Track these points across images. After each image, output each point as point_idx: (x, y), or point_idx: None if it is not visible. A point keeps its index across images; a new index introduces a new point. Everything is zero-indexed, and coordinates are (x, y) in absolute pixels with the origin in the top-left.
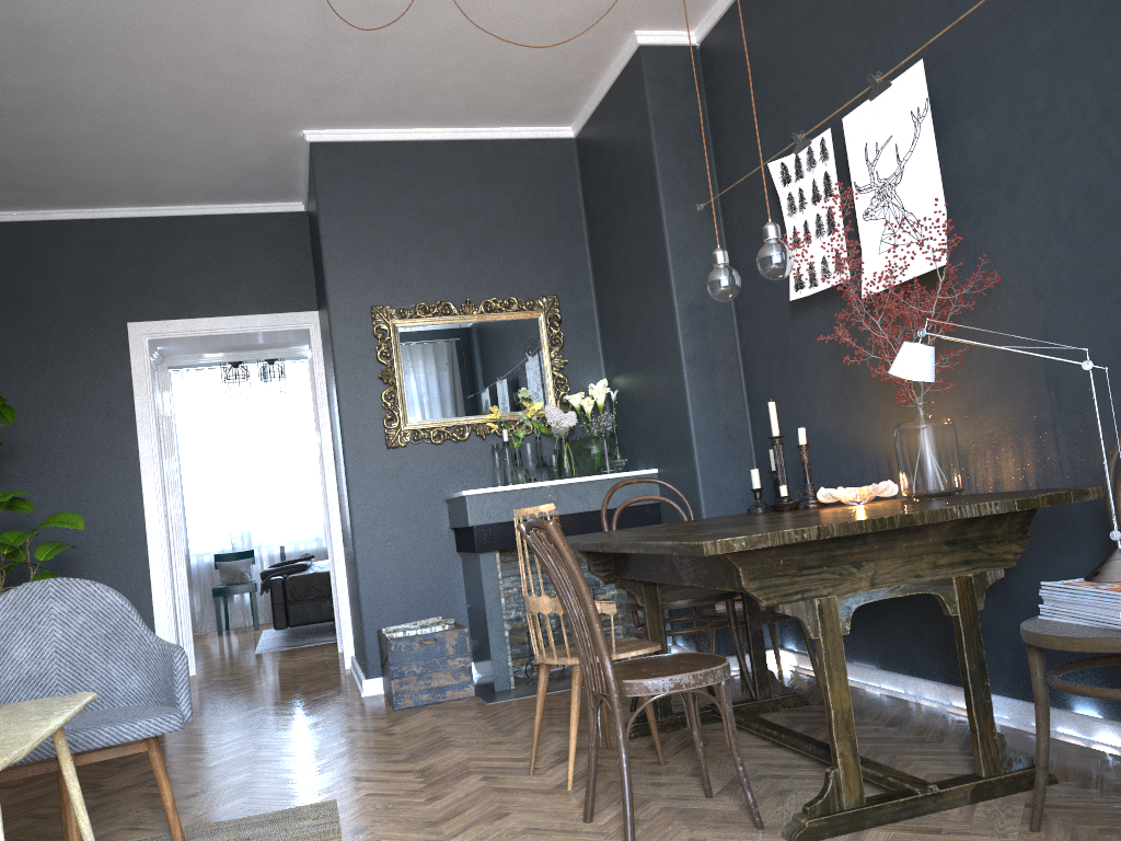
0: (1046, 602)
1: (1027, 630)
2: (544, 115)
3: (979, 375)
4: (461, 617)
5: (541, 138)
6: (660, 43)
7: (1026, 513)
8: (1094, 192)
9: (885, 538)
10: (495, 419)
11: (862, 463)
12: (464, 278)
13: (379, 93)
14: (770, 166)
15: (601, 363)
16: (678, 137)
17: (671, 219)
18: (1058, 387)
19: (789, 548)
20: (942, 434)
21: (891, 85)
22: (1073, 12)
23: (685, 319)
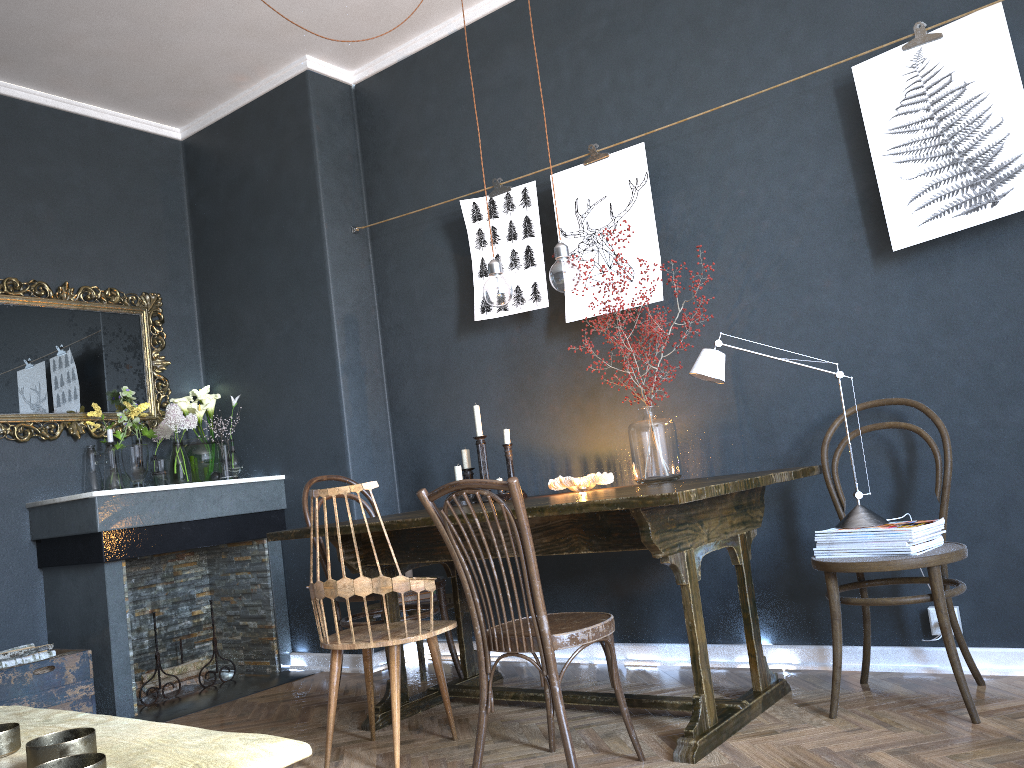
0: (819, 546)
1: (839, 562)
2: (163, 109)
3: (670, 389)
4: (40, 644)
5: (148, 132)
6: (325, 73)
7: (762, 487)
8: (785, 260)
9: (711, 501)
10: (91, 418)
11: (535, 464)
12: (61, 260)
13: (3, 32)
14: (462, 203)
15: (200, 369)
16: (337, 162)
17: (332, 235)
18: (746, 398)
19: (671, 507)
20: (672, 430)
21: (609, 157)
22: (773, 135)
23: (342, 330)
